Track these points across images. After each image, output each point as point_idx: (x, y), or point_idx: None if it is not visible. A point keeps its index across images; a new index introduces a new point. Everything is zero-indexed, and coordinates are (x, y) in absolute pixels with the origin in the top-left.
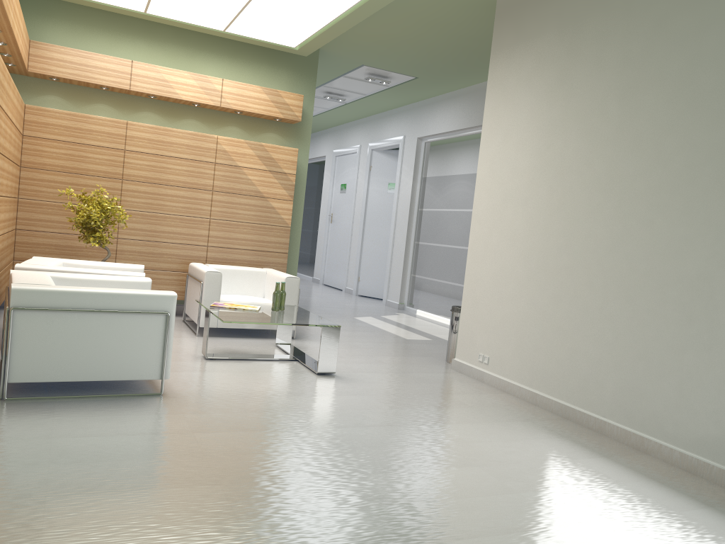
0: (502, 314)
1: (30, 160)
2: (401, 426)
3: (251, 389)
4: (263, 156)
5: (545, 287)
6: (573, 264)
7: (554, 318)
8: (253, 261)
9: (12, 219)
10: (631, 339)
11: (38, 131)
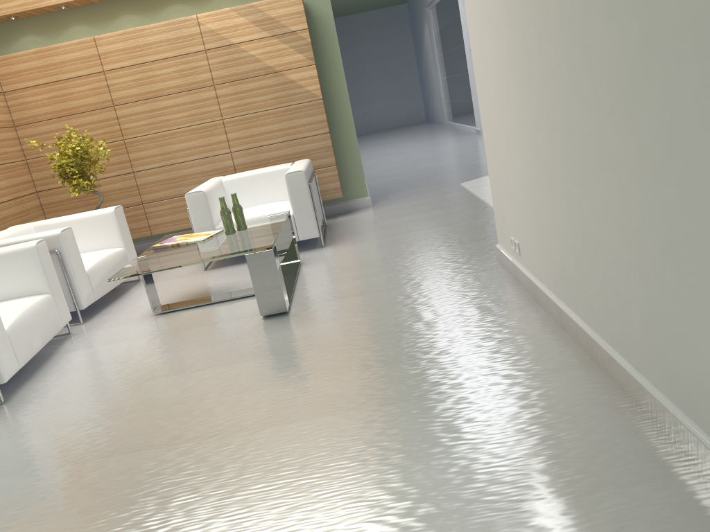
0: (515, 172)
1: (20, 116)
2: (238, 435)
3: (131, 370)
4: (258, 20)
5: (539, 116)
6: (556, 58)
7: (556, 172)
8: (289, 155)
9: (8, 187)
10: (647, 209)
11: (15, 82)
